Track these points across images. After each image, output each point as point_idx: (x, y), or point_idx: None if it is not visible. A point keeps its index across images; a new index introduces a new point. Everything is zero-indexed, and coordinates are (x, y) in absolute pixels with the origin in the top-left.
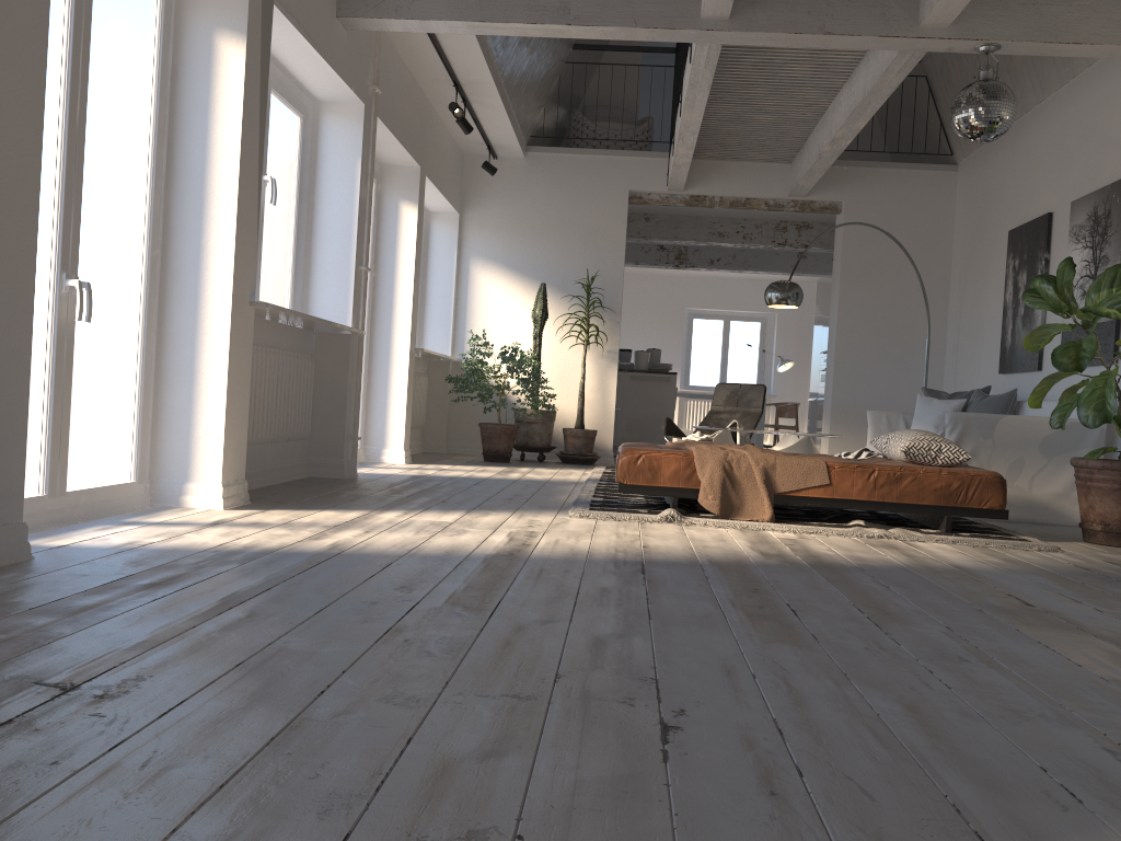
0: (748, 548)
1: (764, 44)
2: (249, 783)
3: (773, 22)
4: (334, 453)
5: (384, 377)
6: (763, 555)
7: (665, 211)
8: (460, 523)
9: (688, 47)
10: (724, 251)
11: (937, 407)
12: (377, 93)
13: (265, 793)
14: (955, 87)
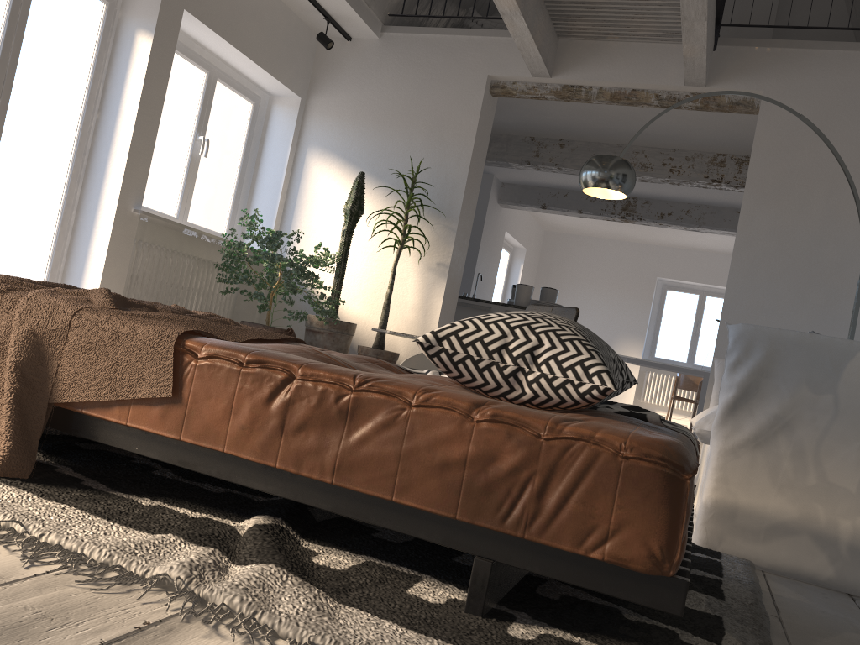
0: None
1: None
2: None
3: None
4: None
5: (87, 238)
6: None
7: (579, 136)
8: None
9: None
10: (677, 205)
11: None
12: None
13: None
14: None
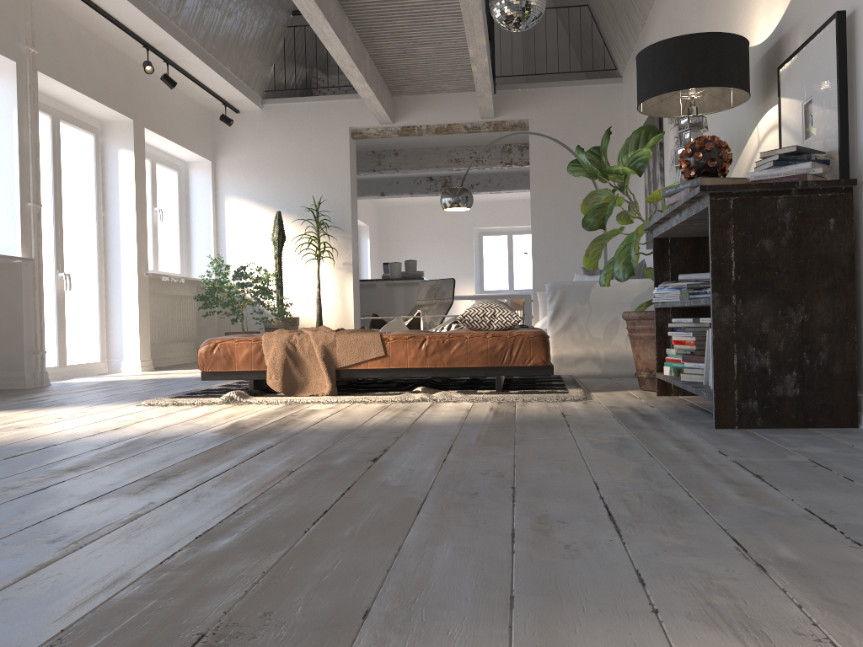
0: (234, 422)
1: None
2: None
3: None
4: (16, 367)
5: (119, 300)
6: (224, 428)
7: (408, 146)
8: None
9: None
10: (481, 176)
11: None
12: (33, 52)
13: None
14: (605, 9)
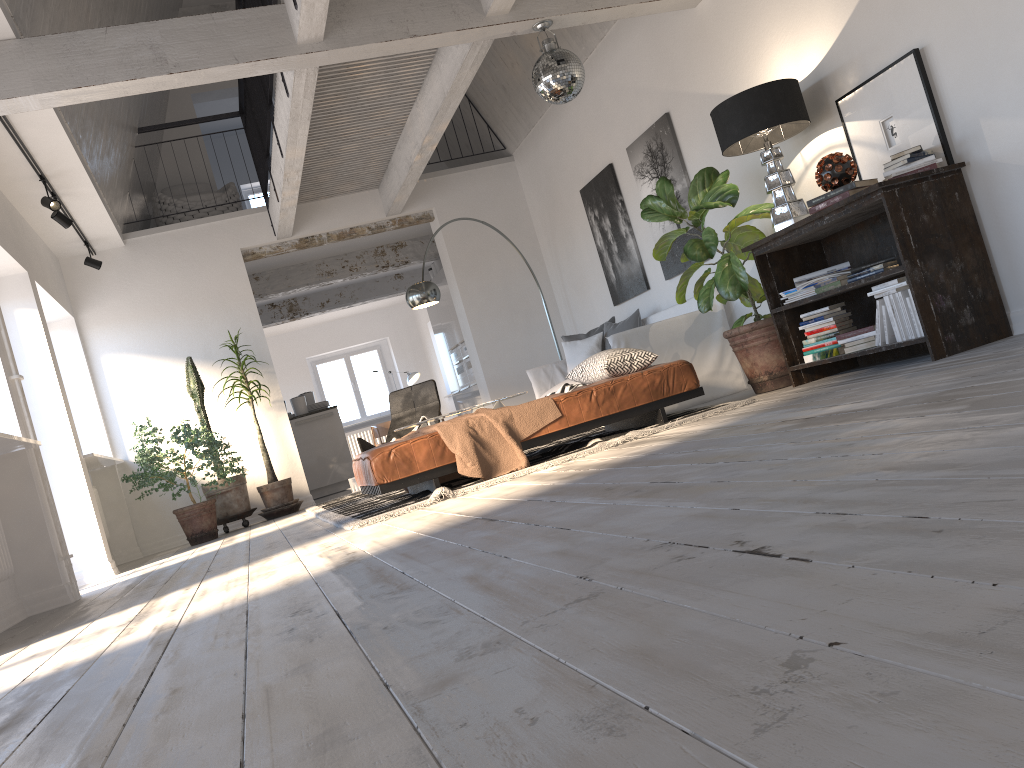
0: (541, 482)
1: (359, 58)
2: (475, 761)
3: (363, 35)
4: (49, 581)
5: (60, 495)
6: (564, 479)
7: (272, 266)
8: (258, 571)
9: (270, 92)
10: (330, 292)
11: (583, 346)
12: None
13: (512, 756)
14: (490, 91)
